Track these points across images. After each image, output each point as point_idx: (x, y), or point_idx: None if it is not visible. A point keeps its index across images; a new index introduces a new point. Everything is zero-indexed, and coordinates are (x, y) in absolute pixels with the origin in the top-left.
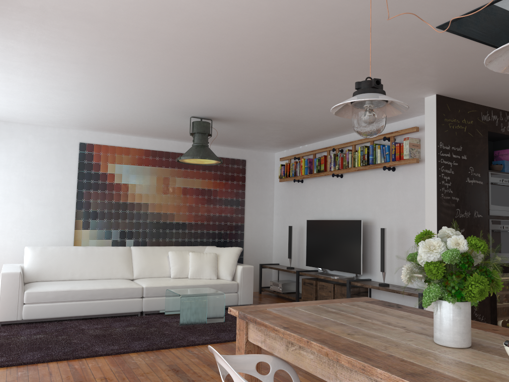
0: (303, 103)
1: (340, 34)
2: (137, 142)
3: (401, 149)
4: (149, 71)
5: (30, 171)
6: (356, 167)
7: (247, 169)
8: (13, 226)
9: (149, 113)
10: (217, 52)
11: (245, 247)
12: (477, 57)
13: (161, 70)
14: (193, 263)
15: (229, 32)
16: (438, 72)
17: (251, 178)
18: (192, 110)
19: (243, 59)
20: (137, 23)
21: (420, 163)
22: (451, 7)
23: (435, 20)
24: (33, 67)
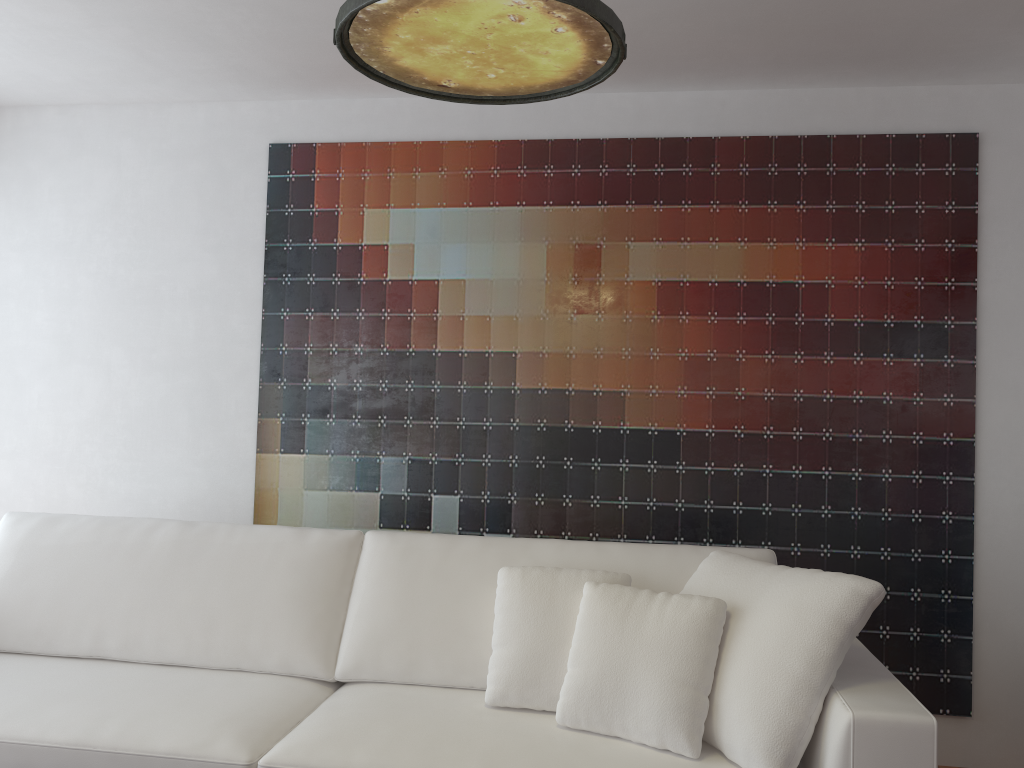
0: None
1: None
2: (470, 115)
3: None
4: None
5: (126, 259)
6: None
7: (986, 180)
8: (84, 438)
9: None
10: None
11: (986, 554)
12: None
13: None
14: (582, 645)
15: None
16: None
17: (1013, 218)
18: None
19: None
20: None
21: None
22: None
23: None
24: None
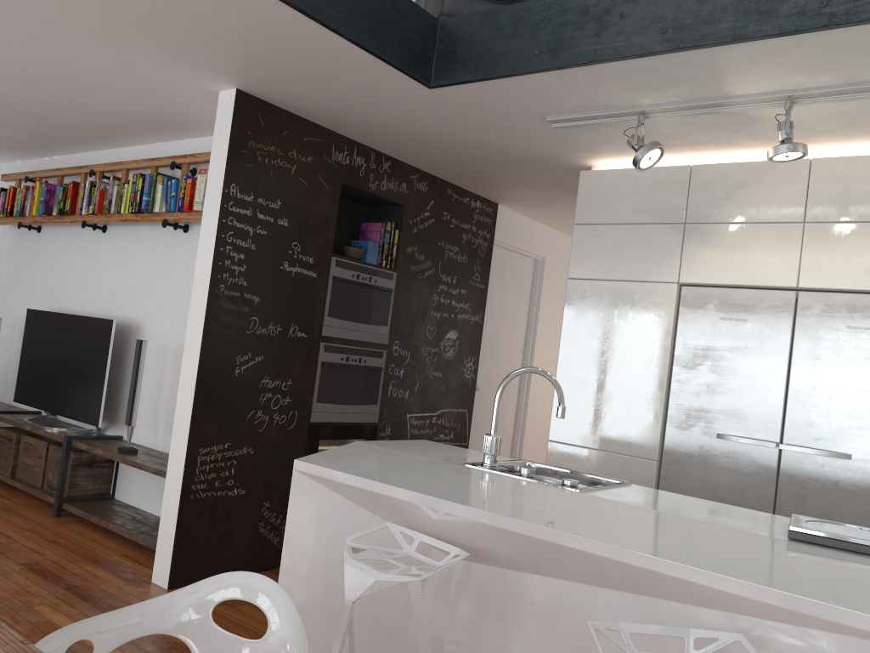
0: None
1: None
2: None
3: (195, 191)
4: None
5: None
6: (123, 215)
7: None
8: None
9: None
10: None
11: None
12: (261, 17)
13: None
14: None
15: None
16: (205, 35)
17: None
18: None
19: None
20: None
21: None
22: None
23: None
24: None
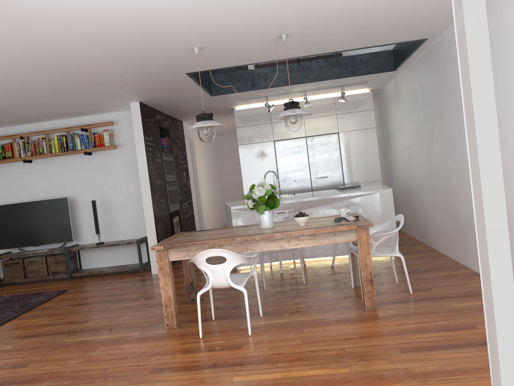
0: (38, 101)
1: (136, 69)
2: None
3: (100, 138)
4: None
5: None
6: (54, 153)
7: None
8: None
9: None
10: (36, 65)
11: None
12: (185, 87)
13: None
14: None
15: (70, 57)
16: (157, 91)
17: None
18: None
19: (47, 71)
20: (7, 41)
21: (115, 149)
22: (202, 67)
23: (189, 71)
24: None
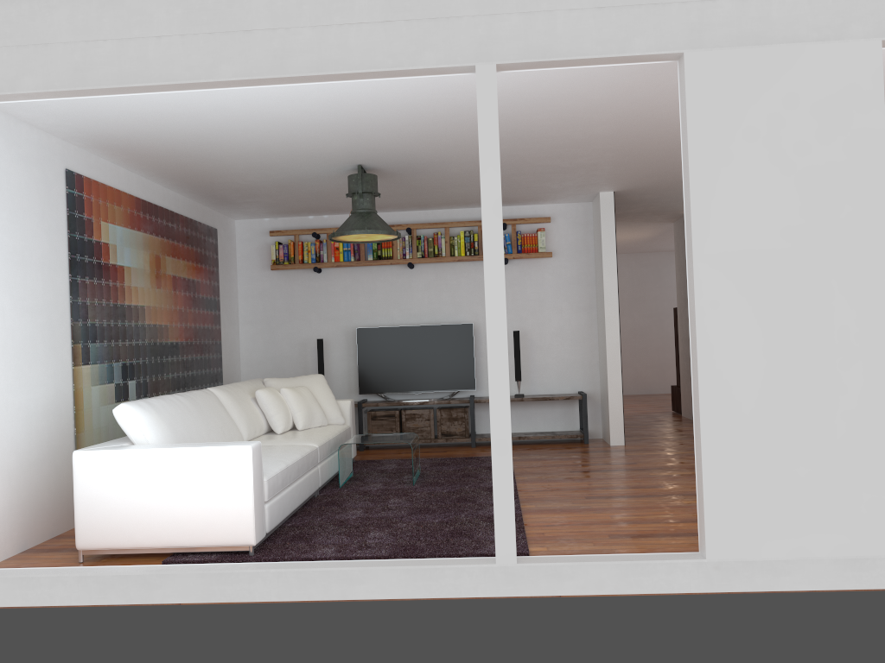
0: (515, 178)
1: None
2: (126, 179)
3: (530, 240)
4: (540, 122)
5: (7, 230)
6: (456, 257)
7: (218, 246)
8: None
9: (328, 149)
10: (641, 130)
11: (223, 382)
12: None
13: (551, 125)
14: (298, 404)
15: None
16: (668, 179)
17: (222, 261)
18: (394, 159)
19: (630, 139)
20: None
21: (544, 258)
22: None
23: None
24: (462, 79)
